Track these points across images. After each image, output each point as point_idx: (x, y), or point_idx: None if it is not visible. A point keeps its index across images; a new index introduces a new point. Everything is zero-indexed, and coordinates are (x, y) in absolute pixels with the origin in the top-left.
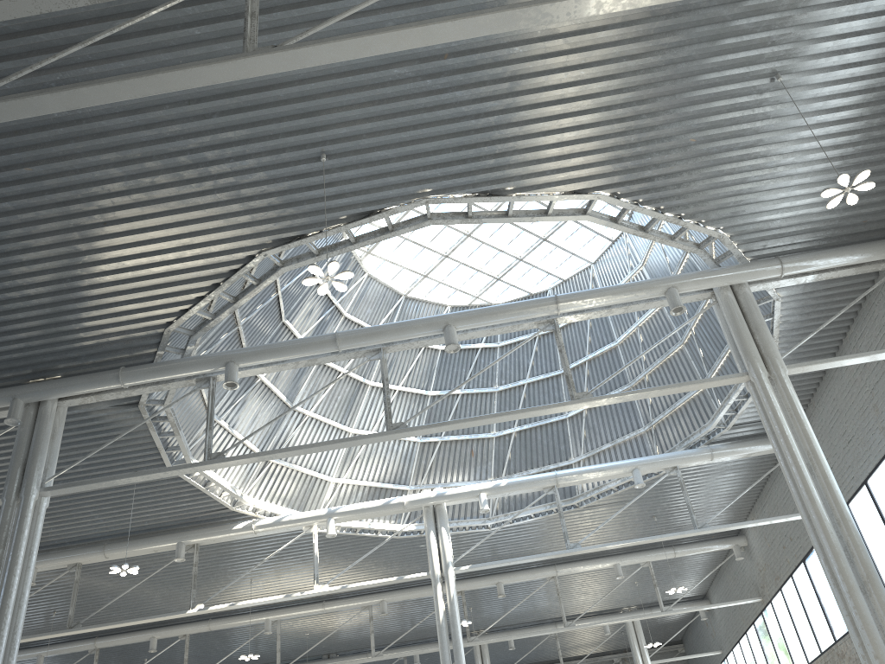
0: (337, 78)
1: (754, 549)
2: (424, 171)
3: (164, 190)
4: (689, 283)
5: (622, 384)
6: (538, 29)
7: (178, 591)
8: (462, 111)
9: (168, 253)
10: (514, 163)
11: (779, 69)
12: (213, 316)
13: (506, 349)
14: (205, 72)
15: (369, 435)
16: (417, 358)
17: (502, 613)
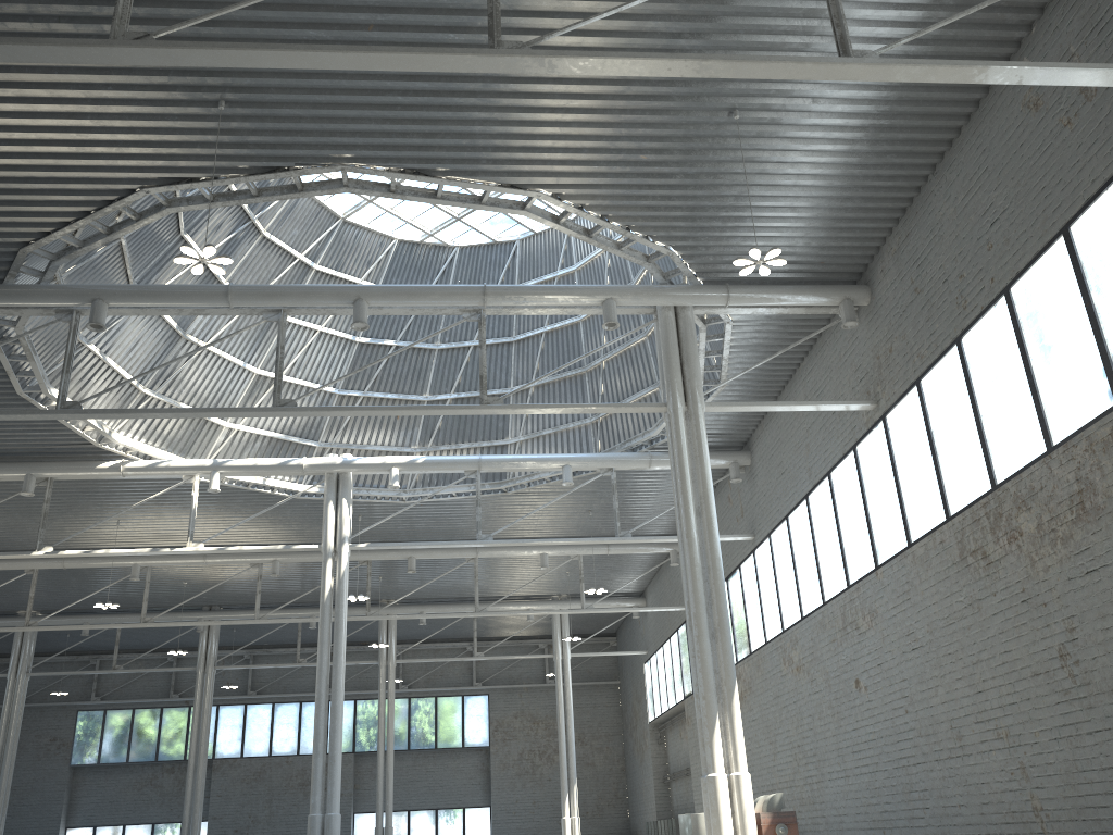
0: (241, 27)
1: None
2: (341, 138)
3: (24, 105)
4: (629, 297)
5: (577, 366)
6: (476, 21)
7: (26, 522)
8: (388, 85)
9: (26, 171)
10: (446, 146)
11: (737, 106)
12: (82, 244)
13: None
14: (63, 51)
15: (252, 408)
16: None
17: (416, 586)
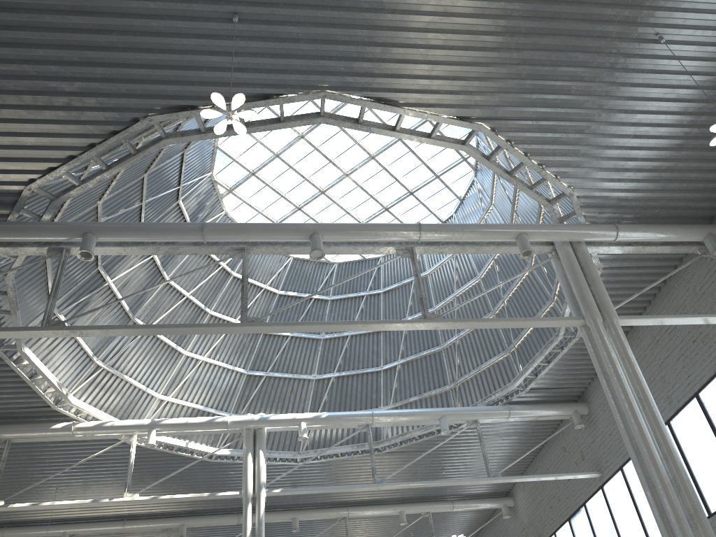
0: None
1: (521, 509)
2: (330, 61)
3: (59, 17)
4: (538, 232)
5: (435, 345)
6: None
7: None
8: (382, 1)
9: (47, 96)
10: (414, 74)
11: (663, 31)
12: (81, 183)
13: (336, 303)
14: None
15: (223, 324)
16: (257, 297)
17: None
